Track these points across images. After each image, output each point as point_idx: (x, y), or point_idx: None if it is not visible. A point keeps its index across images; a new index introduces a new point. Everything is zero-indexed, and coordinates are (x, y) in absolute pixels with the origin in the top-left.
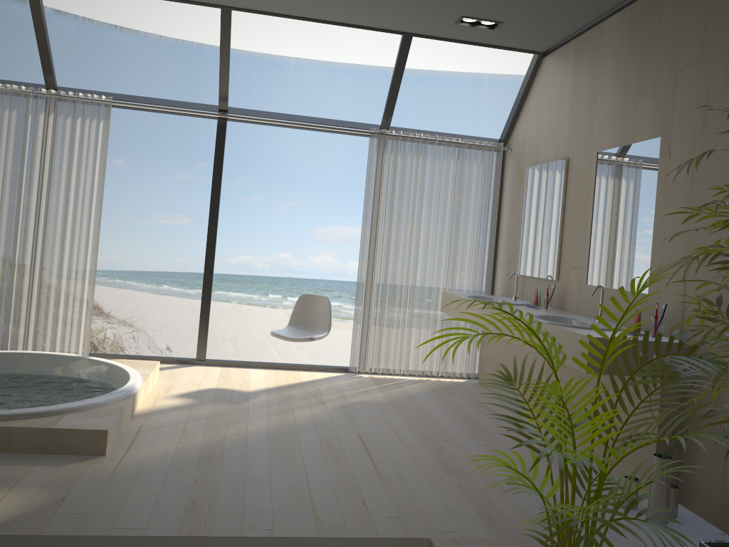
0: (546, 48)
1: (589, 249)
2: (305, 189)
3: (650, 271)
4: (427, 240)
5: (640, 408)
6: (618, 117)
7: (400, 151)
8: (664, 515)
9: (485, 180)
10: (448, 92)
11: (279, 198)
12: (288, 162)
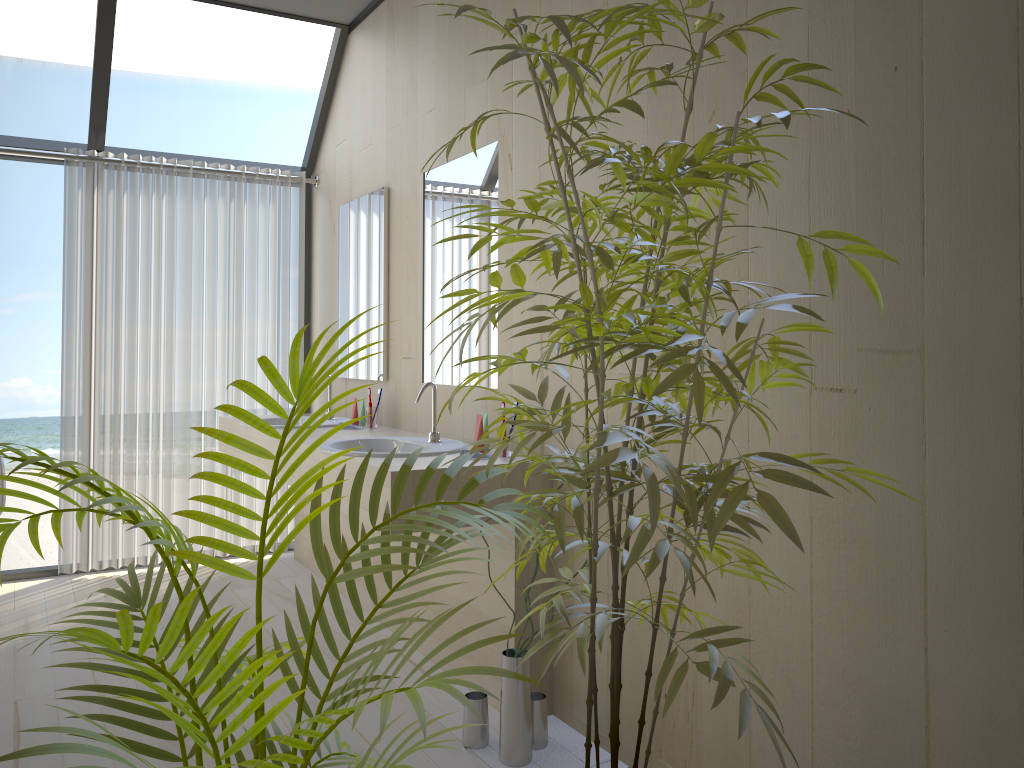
0: (350, 16)
1: (423, 327)
2: (50, 271)
3: (498, 353)
4: (188, 335)
5: (372, 622)
6: (445, 116)
7: (127, 188)
8: (524, 750)
9: (281, 232)
10: (275, 115)
11: (2, 289)
12: (15, 228)
